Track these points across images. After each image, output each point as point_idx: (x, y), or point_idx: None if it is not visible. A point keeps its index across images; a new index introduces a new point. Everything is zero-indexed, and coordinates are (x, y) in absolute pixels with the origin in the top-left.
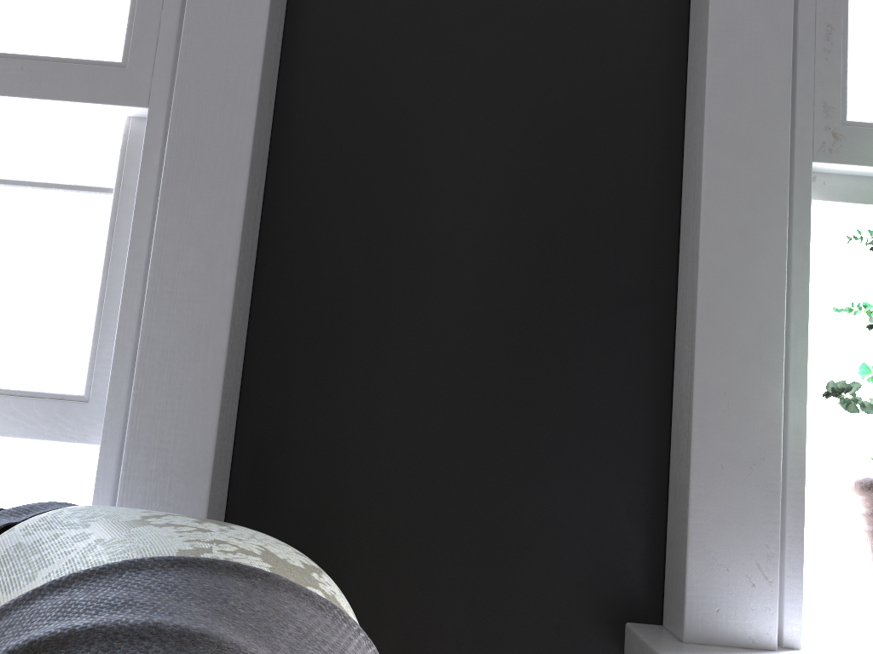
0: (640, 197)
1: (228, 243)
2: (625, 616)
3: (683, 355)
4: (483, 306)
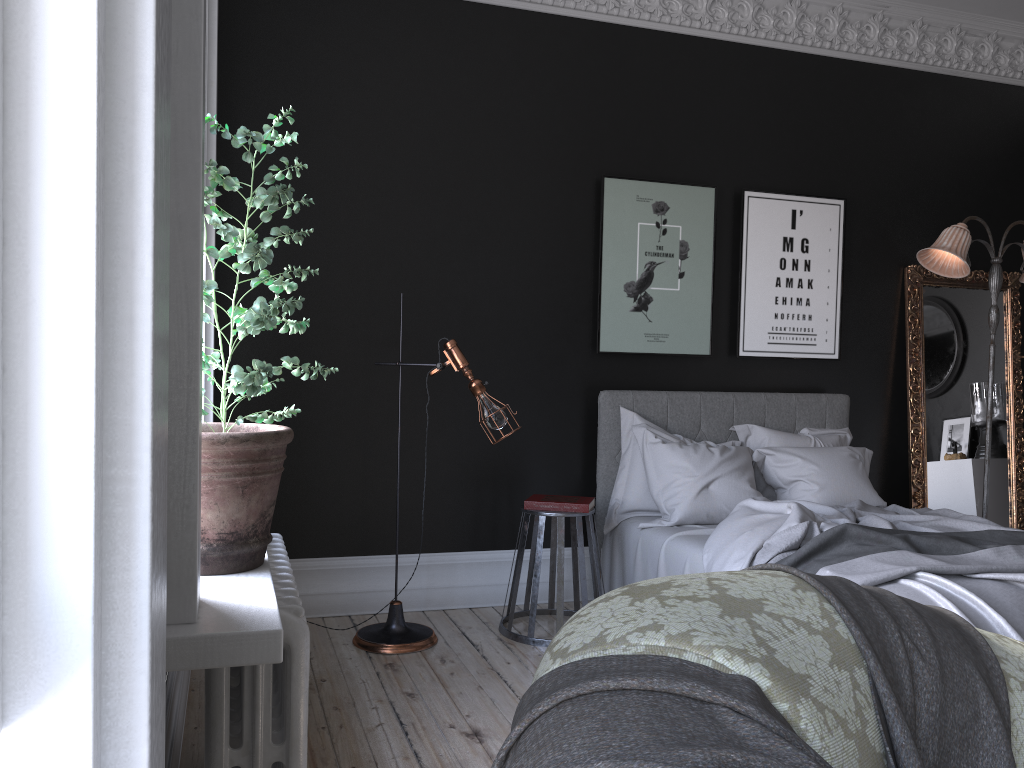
0: None
1: (169, 141)
2: None
3: None
4: None
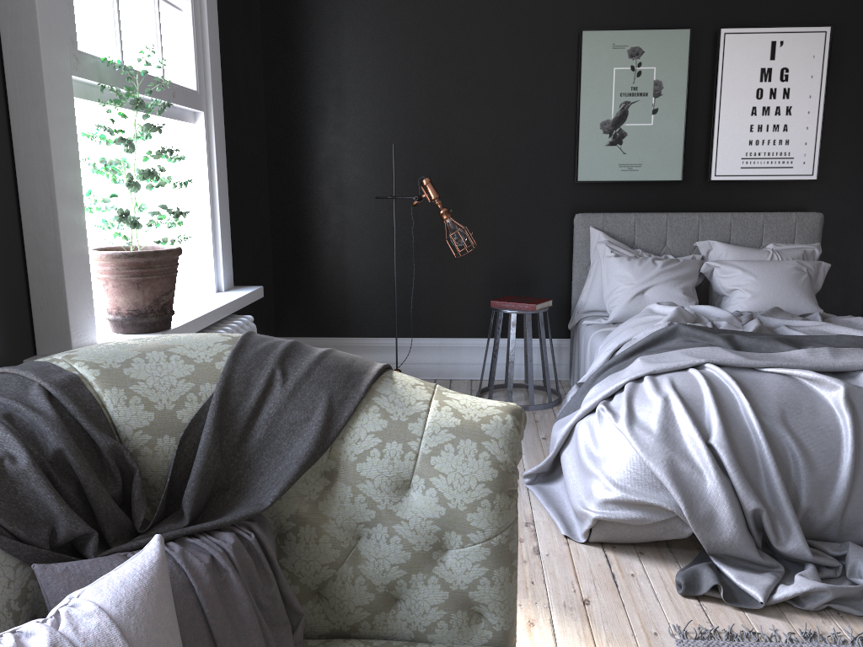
0: None
1: None
2: (23, 357)
3: (36, 196)
4: None
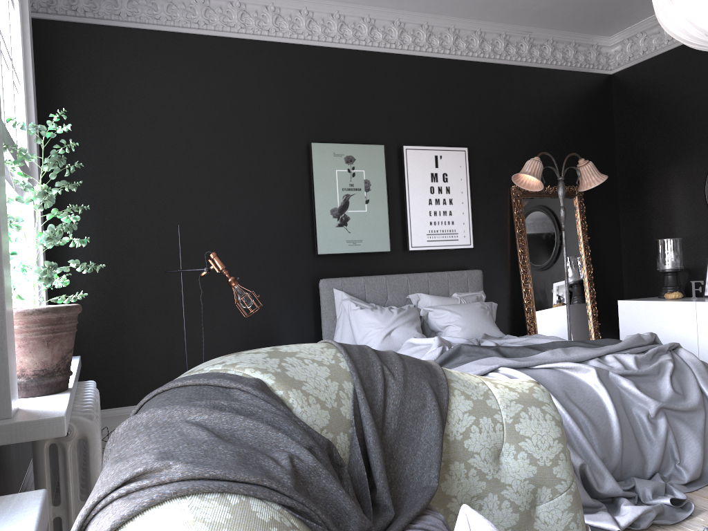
0: None
1: None
2: None
3: None
4: None
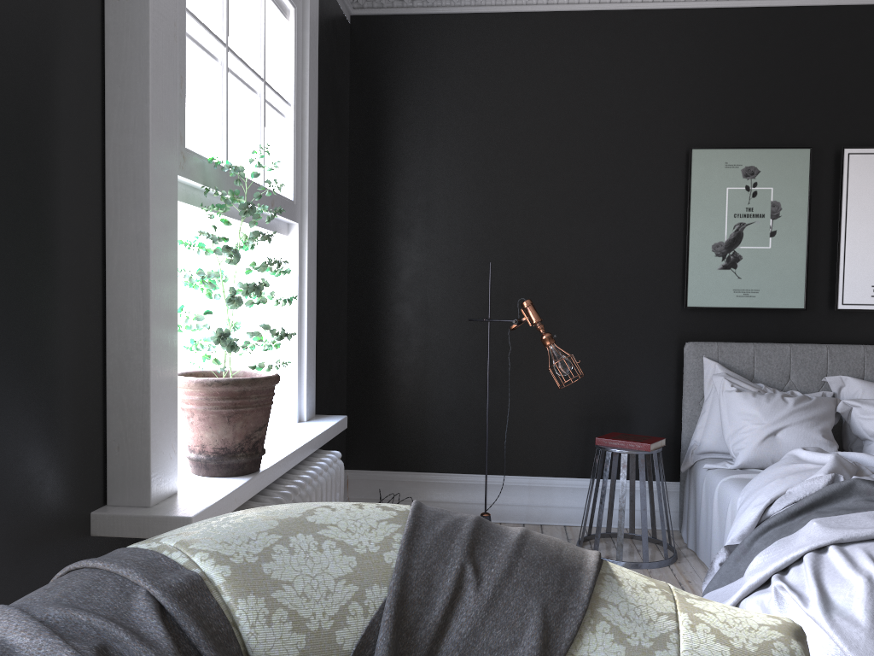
0: (86, 180)
1: None
2: (90, 509)
3: (126, 311)
4: (6, 277)
